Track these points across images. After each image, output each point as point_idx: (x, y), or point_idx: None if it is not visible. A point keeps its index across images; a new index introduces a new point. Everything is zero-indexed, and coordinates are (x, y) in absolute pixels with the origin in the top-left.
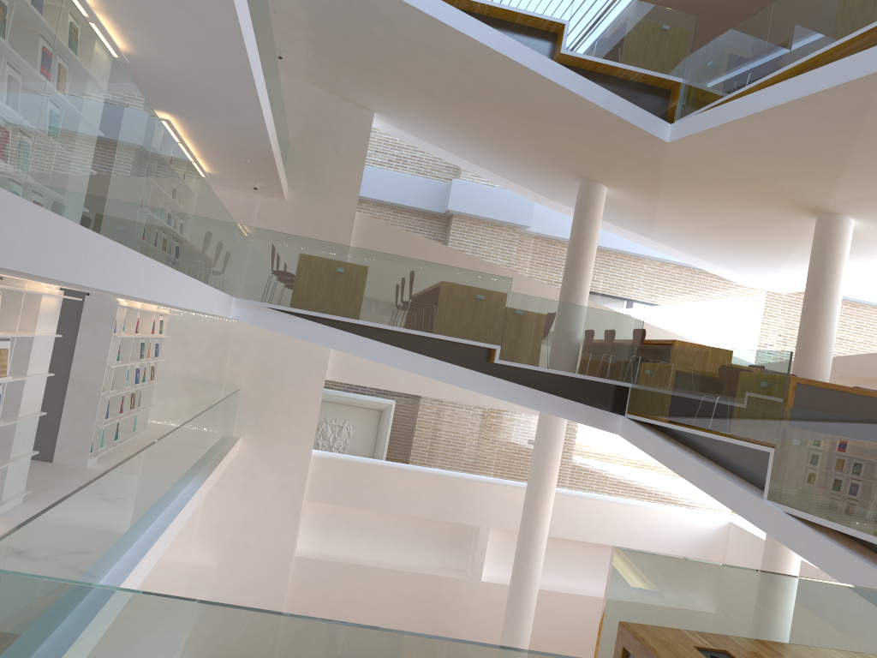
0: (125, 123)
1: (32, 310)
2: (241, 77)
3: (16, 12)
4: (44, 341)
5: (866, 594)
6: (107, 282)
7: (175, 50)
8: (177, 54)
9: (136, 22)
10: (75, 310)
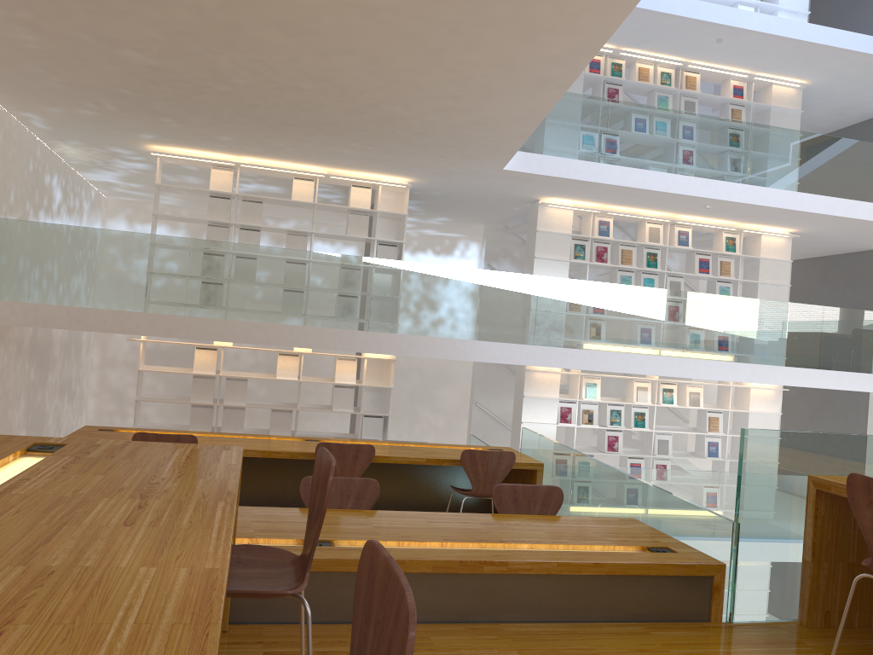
0: (617, 301)
1: (747, 397)
2: (850, 220)
3: (509, 292)
4: (764, 416)
5: (549, 441)
6: (601, 367)
7: (800, 223)
8: (805, 223)
9: (759, 221)
10: (865, 404)
